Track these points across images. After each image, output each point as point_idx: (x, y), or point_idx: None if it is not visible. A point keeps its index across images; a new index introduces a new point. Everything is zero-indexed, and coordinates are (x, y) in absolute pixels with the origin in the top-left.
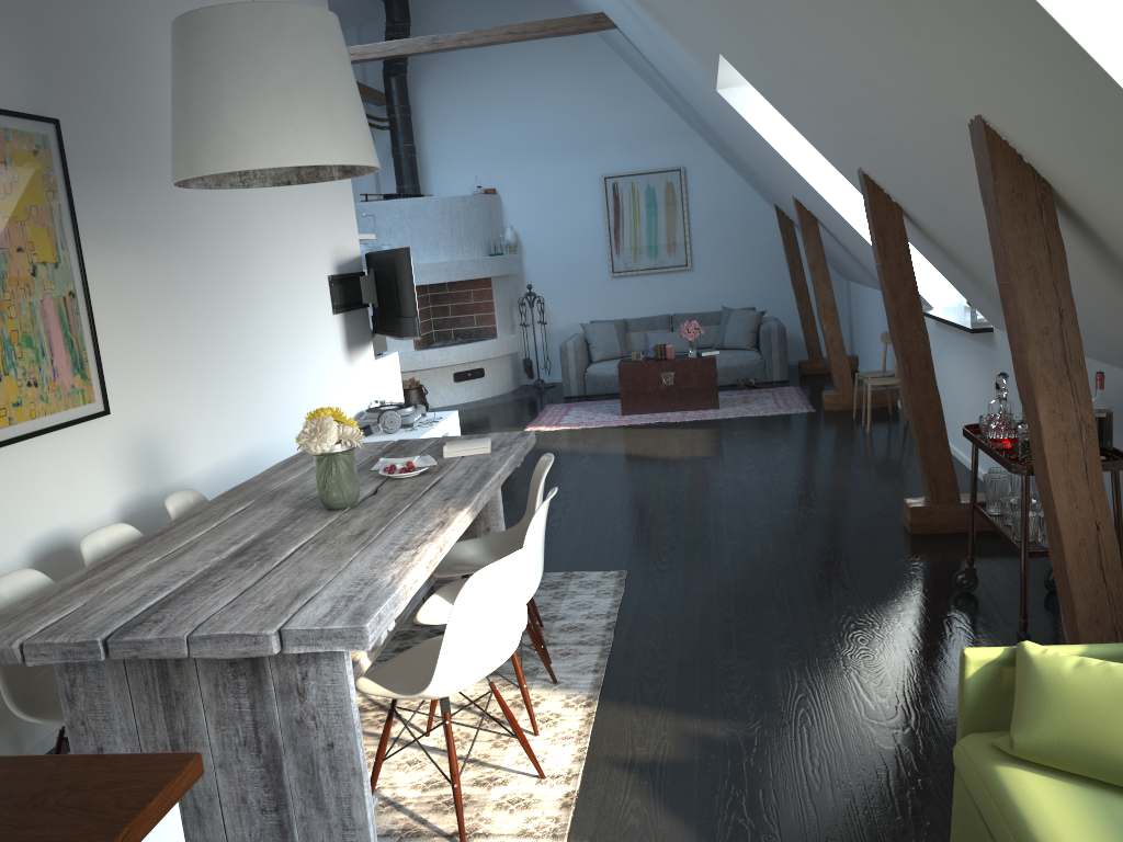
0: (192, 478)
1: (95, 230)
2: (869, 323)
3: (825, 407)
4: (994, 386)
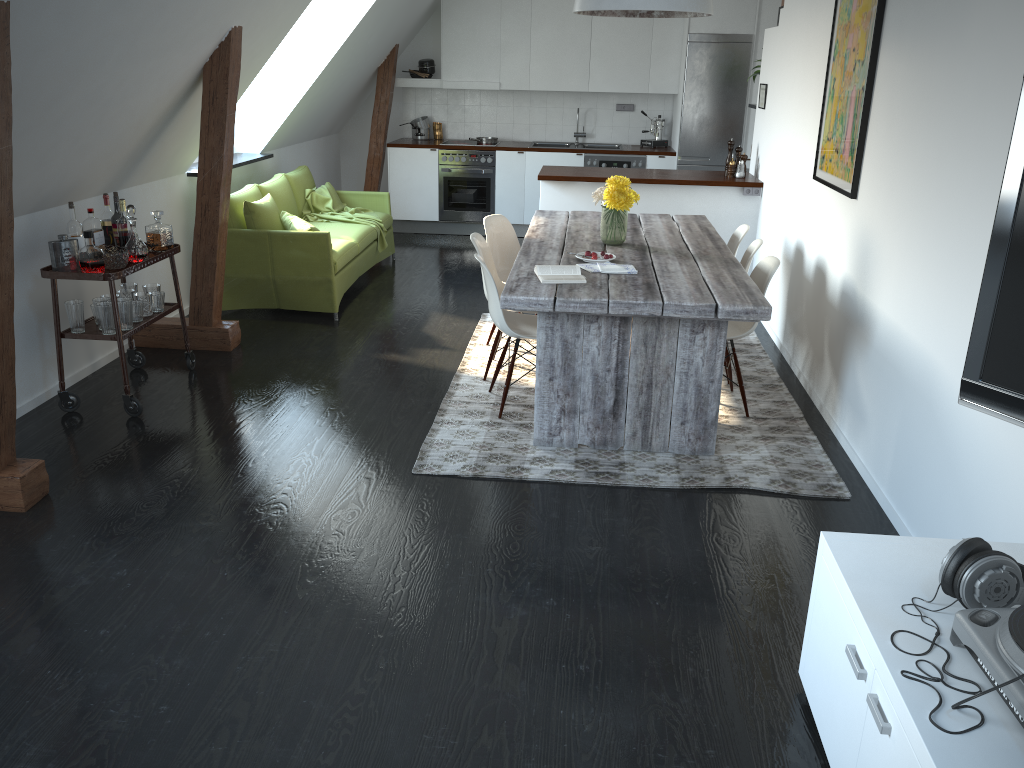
0: (878, 314)
1: (893, 30)
2: None
3: None
4: None
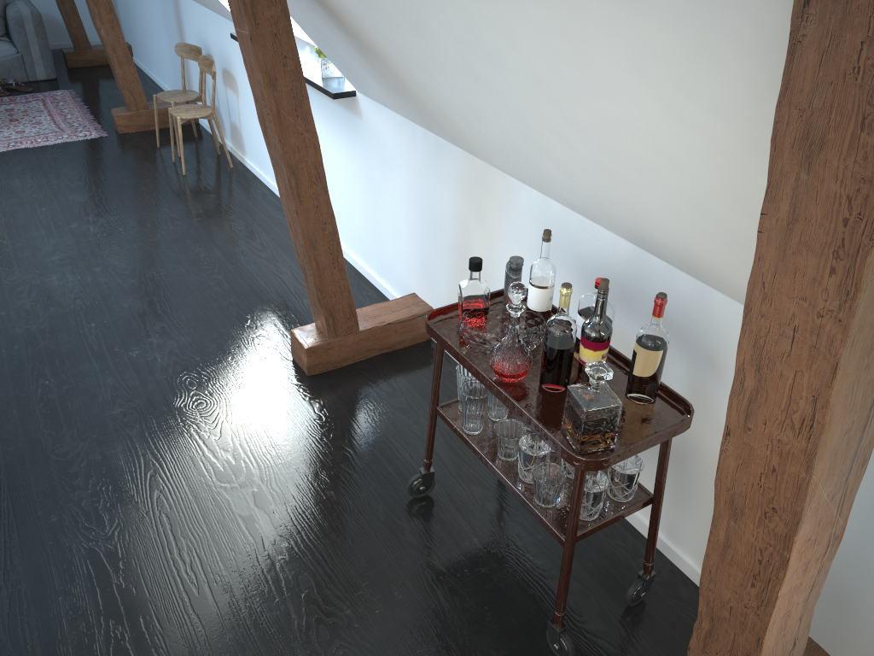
0: None
1: None
2: (143, 14)
3: (119, 130)
4: (358, 160)
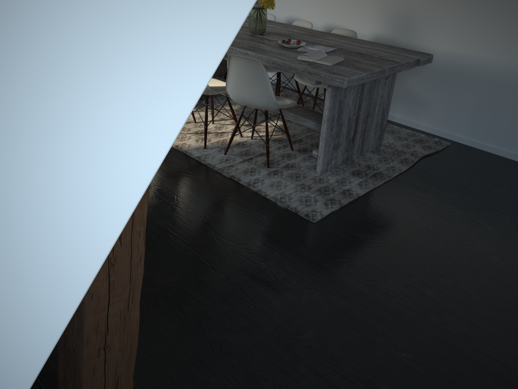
0: (433, 50)
1: None
2: None
3: None
4: None
